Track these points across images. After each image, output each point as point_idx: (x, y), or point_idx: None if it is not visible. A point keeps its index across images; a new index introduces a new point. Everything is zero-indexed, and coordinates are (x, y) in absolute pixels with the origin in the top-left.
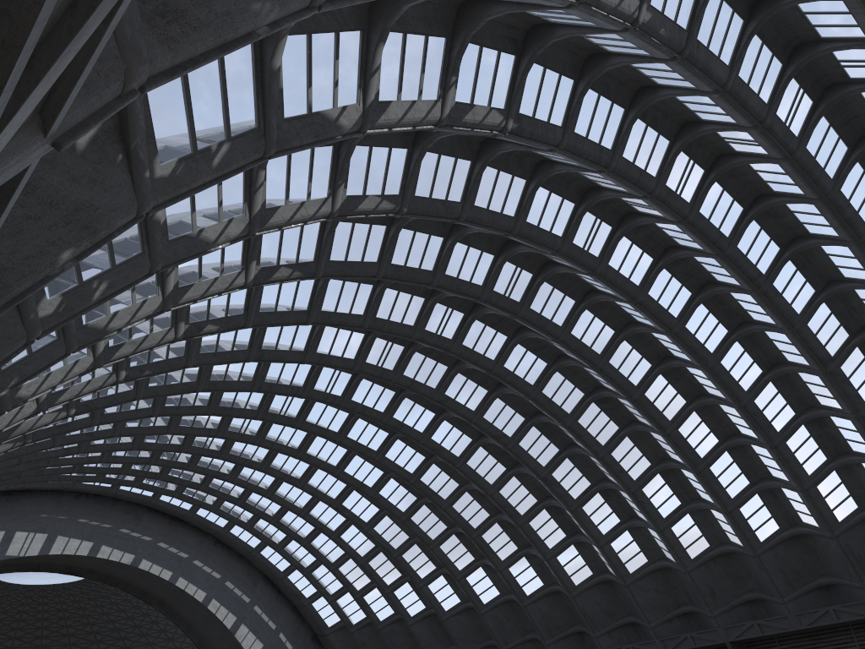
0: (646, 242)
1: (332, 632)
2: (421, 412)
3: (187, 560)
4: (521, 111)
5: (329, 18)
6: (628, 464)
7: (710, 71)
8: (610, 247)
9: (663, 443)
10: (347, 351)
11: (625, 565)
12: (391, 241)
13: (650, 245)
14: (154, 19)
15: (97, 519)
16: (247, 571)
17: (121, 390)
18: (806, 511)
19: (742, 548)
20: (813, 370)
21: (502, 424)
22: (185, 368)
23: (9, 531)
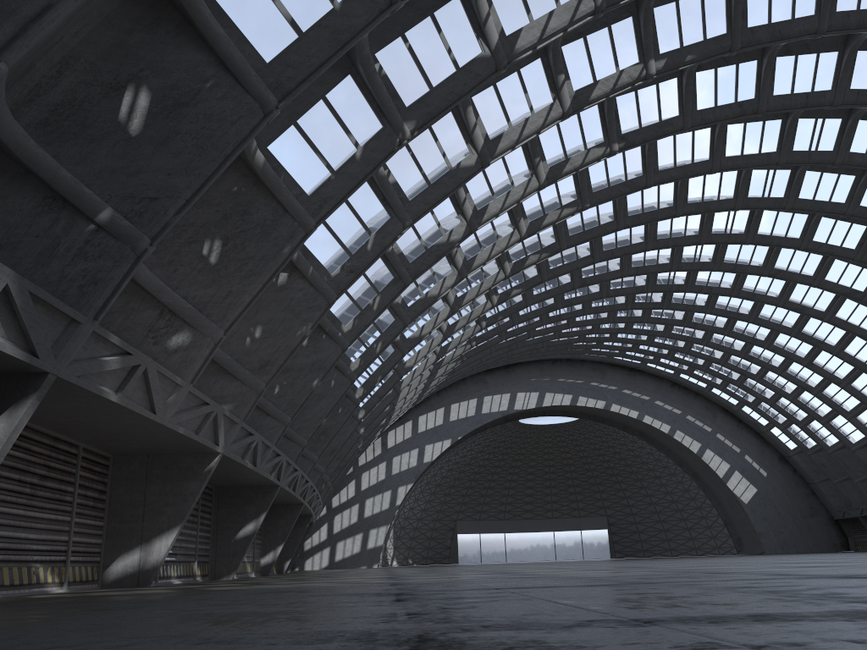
0: None
1: (795, 454)
2: (771, 280)
3: (649, 401)
4: (625, 131)
5: None
6: None
7: (786, 35)
8: (844, 137)
9: None
10: (660, 258)
11: None
12: (619, 202)
13: None
14: (259, 371)
15: (571, 377)
16: (705, 406)
17: (501, 323)
18: None
19: None
20: None
21: (849, 282)
22: (527, 306)
23: (512, 393)
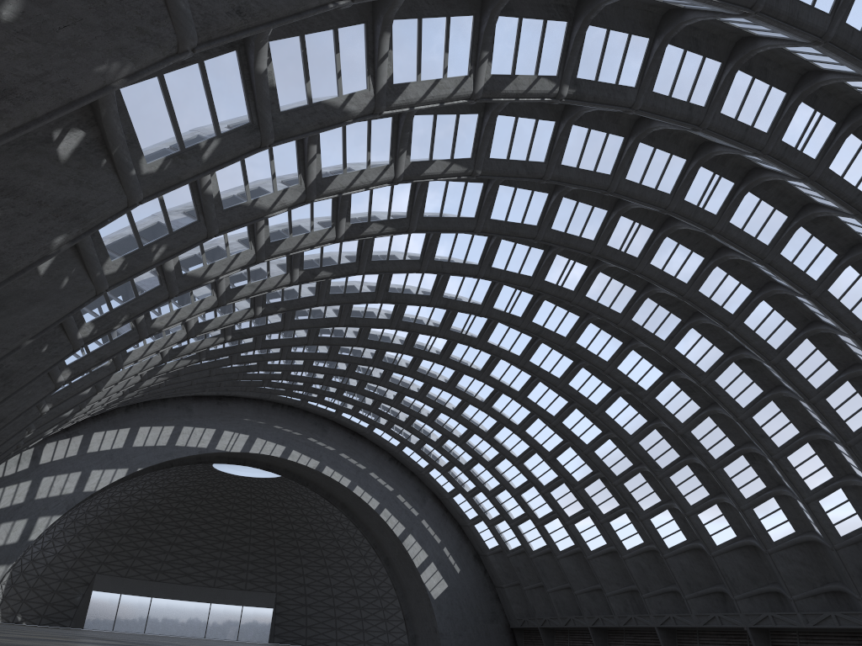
0: (778, 199)
1: (492, 554)
2: (559, 359)
3: (364, 472)
4: (580, 75)
5: (323, 18)
6: (772, 430)
7: (800, 22)
8: (731, 204)
9: (810, 411)
10: (474, 296)
11: (768, 533)
12: (488, 197)
13: (784, 202)
14: None
15: (289, 427)
16: (418, 488)
17: (270, 322)
18: None
19: None
20: None
21: (637, 377)
22: (316, 306)
23: (219, 429)
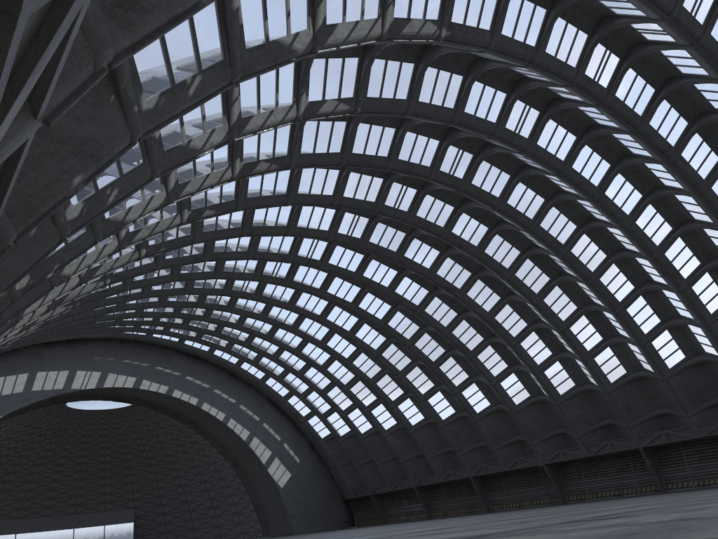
0: (570, 123)
1: (324, 442)
2: (386, 271)
3: (209, 389)
4: (453, 20)
5: None
6: (558, 308)
7: None
8: (538, 129)
9: (587, 290)
10: (322, 224)
11: (556, 389)
12: (351, 134)
13: (574, 125)
14: (113, 10)
15: (137, 360)
16: (256, 397)
17: (144, 263)
18: (708, 343)
19: (654, 374)
20: (716, 226)
21: (452, 279)
22: (192, 244)
23: (72, 370)
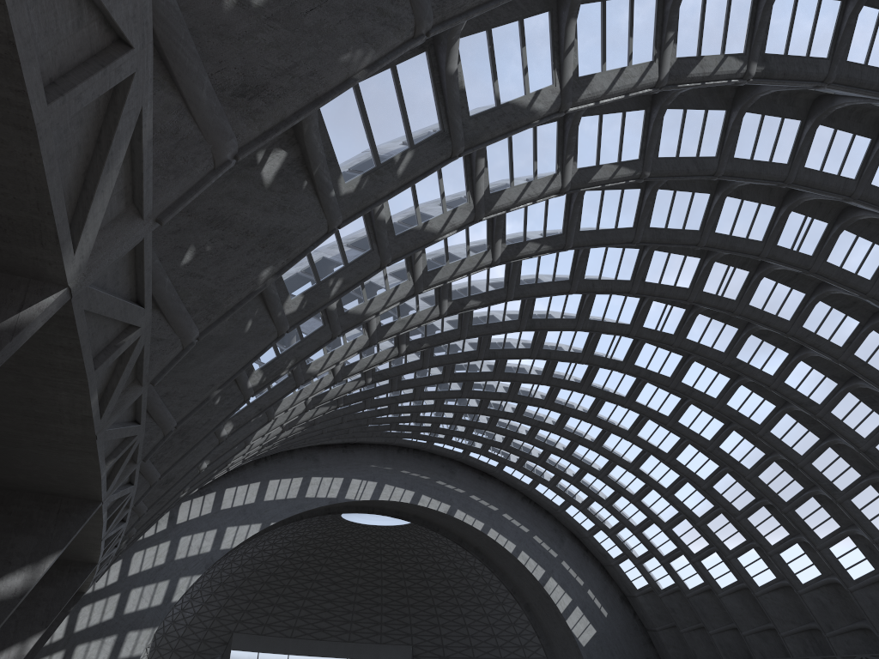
0: None
1: (640, 594)
2: (714, 377)
3: (497, 513)
4: (768, 50)
5: (509, 8)
6: None
7: None
8: None
9: None
10: (622, 316)
11: None
12: (647, 204)
13: None
14: (235, 100)
15: (417, 471)
16: (554, 527)
17: (409, 360)
18: None
19: None
20: None
21: (808, 390)
22: (459, 339)
23: (346, 478)
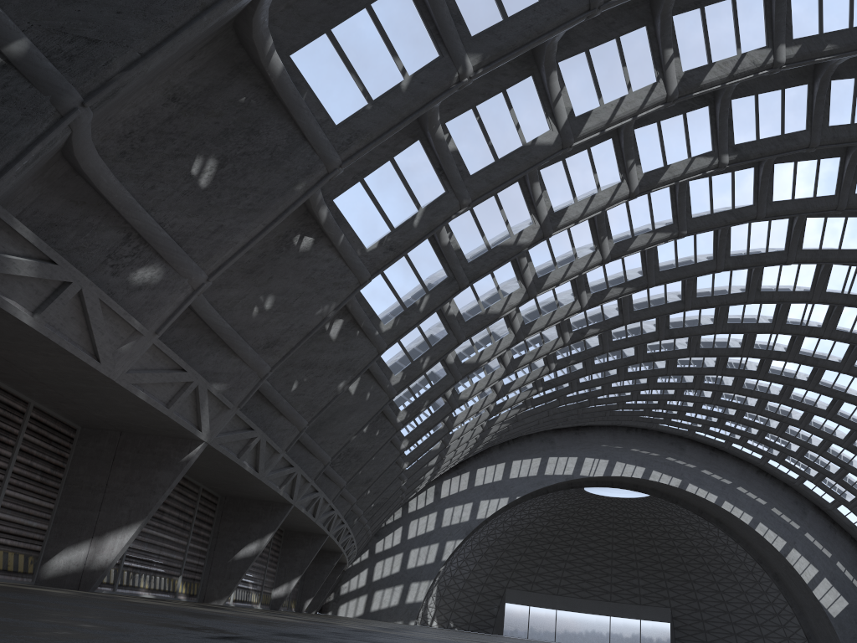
0: None
1: None
2: None
3: (731, 486)
4: (738, 141)
5: None
6: None
7: None
8: None
9: None
10: (761, 316)
11: None
12: (721, 239)
13: None
14: (264, 350)
15: (646, 449)
16: (794, 500)
17: (573, 370)
18: None
19: None
20: None
21: None
22: (603, 353)
23: (580, 457)
